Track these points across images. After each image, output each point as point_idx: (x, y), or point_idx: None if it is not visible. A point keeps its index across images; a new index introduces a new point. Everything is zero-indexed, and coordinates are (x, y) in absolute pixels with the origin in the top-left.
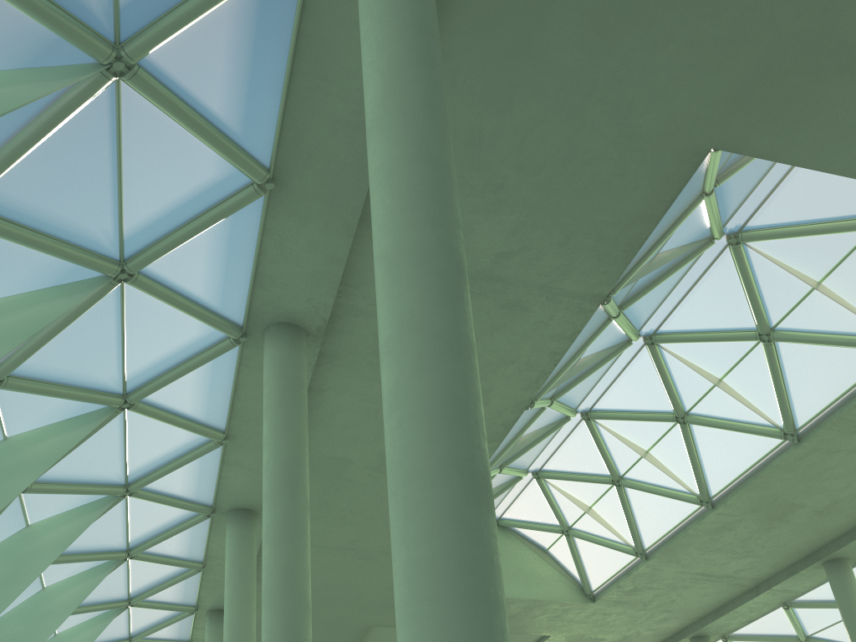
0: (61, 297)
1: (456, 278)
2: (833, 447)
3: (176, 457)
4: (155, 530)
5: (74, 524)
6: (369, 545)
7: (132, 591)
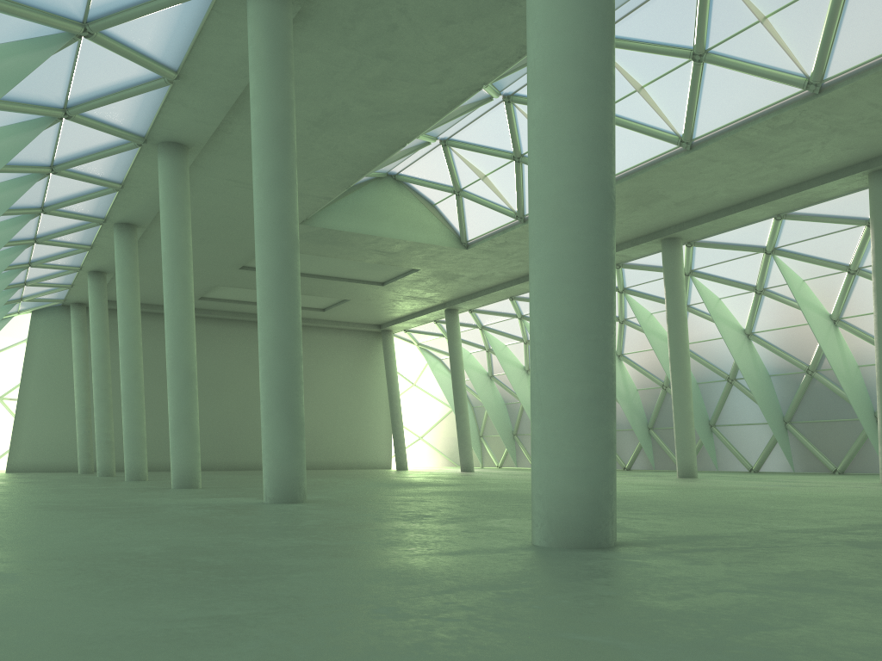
0: None
1: (612, 21)
2: (714, 157)
3: (122, 89)
4: (83, 152)
5: (13, 140)
6: None
7: (47, 201)
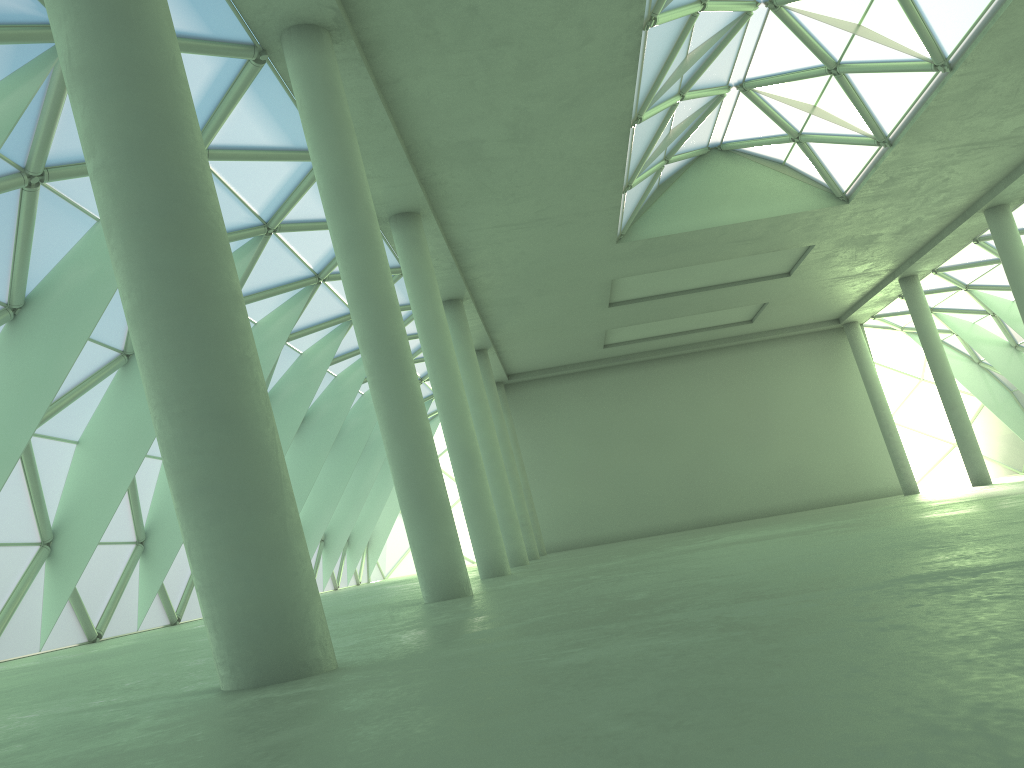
0: (23, 82)
1: None
2: None
3: (294, 187)
4: (328, 253)
5: None
6: (558, 212)
7: None
